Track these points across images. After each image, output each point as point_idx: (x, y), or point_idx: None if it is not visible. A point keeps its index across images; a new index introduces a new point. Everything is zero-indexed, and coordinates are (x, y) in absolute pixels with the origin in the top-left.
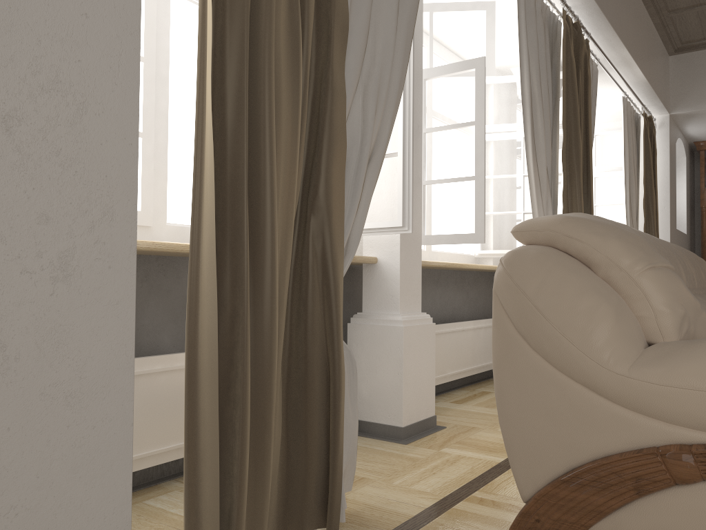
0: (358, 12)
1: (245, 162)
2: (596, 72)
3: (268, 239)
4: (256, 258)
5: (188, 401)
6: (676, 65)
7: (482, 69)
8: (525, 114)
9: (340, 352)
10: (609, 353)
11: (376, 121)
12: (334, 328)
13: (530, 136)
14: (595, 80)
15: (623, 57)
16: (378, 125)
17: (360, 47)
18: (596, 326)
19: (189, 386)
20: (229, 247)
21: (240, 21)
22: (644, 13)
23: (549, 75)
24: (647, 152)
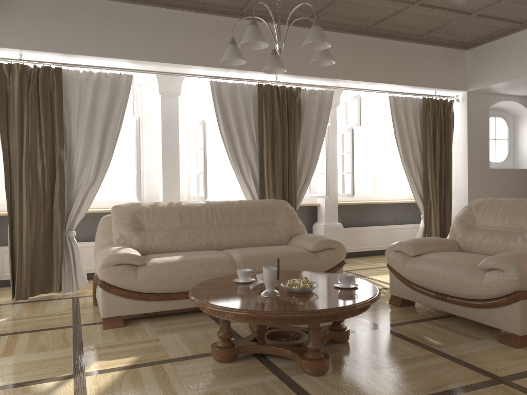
0: (80, 142)
1: (18, 199)
2: (329, 96)
3: (25, 217)
4: (24, 221)
5: (9, 254)
6: (470, 57)
7: (203, 125)
8: (225, 142)
9: (61, 244)
10: (96, 248)
11: (91, 173)
12: (59, 238)
13: (229, 151)
14: (327, 101)
15: (355, 81)
16: (91, 174)
17: (80, 153)
18: (97, 240)
19: (9, 250)
20: (16, 219)
21: (17, 165)
22: (392, 44)
23: (252, 117)
24: (427, 124)
